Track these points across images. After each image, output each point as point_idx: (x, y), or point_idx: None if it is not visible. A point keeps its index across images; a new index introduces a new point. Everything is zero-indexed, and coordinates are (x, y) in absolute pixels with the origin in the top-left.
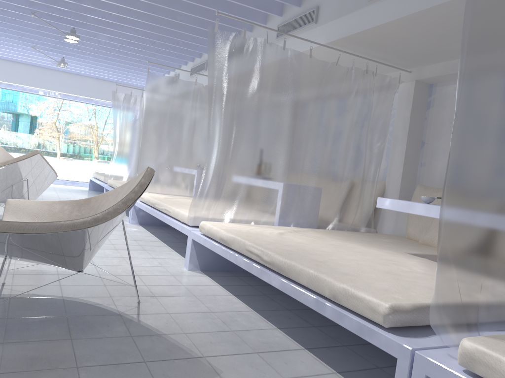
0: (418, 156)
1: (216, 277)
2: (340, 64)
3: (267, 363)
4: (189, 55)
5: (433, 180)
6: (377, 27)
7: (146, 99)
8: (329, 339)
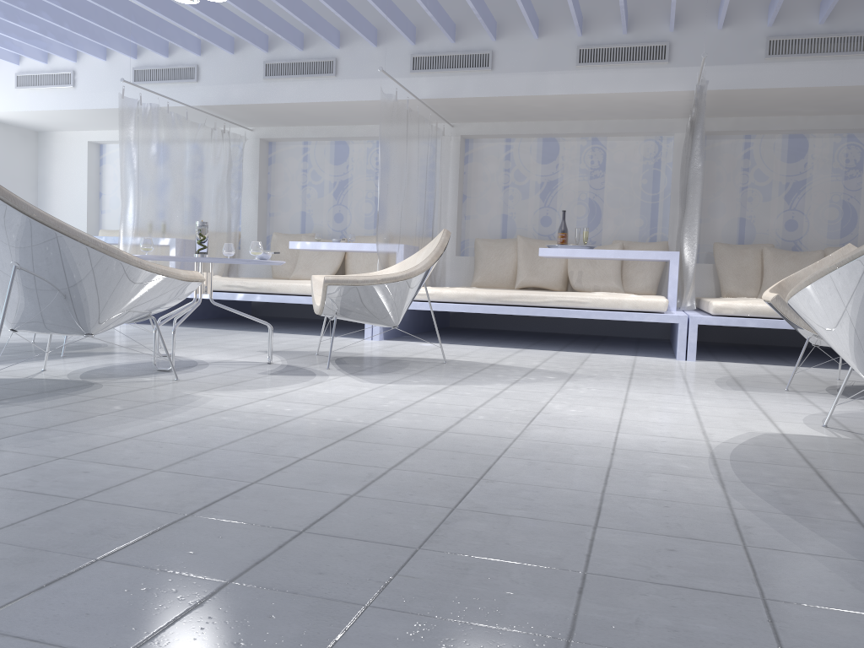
0: None
1: (725, 361)
2: (636, 106)
3: None
4: (293, 43)
5: (713, 237)
6: (776, 89)
7: (382, 132)
8: None
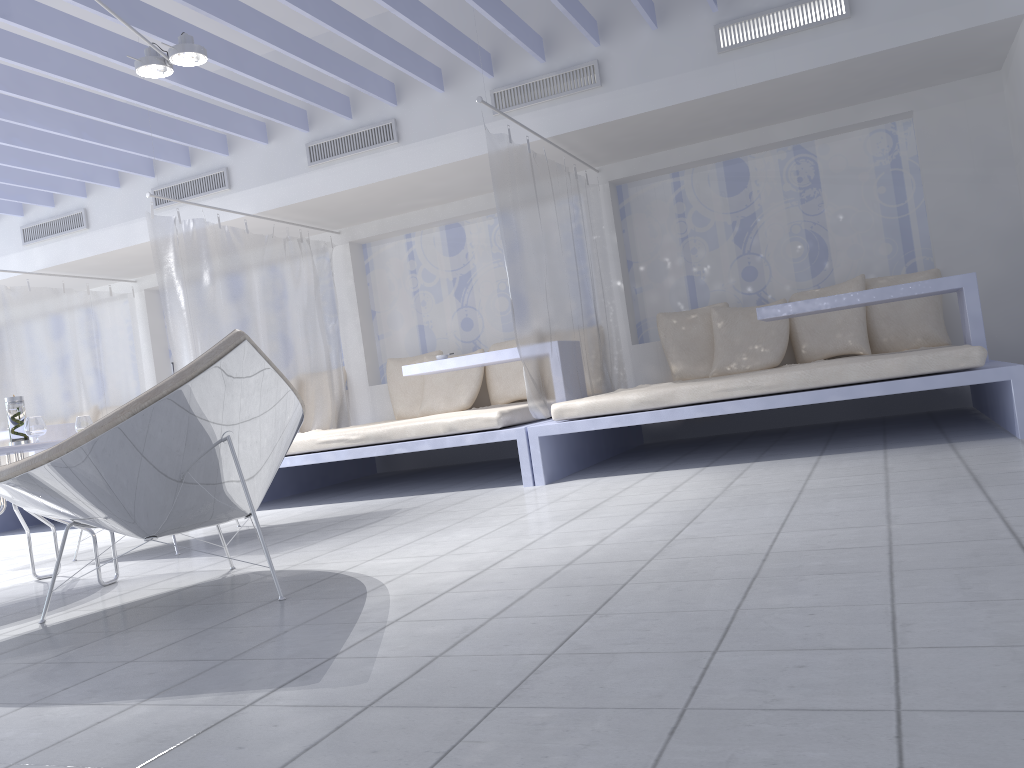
0: (372, 329)
1: None
2: (254, 233)
3: (415, 501)
4: None
5: (398, 351)
6: (329, 195)
7: None
8: (427, 490)
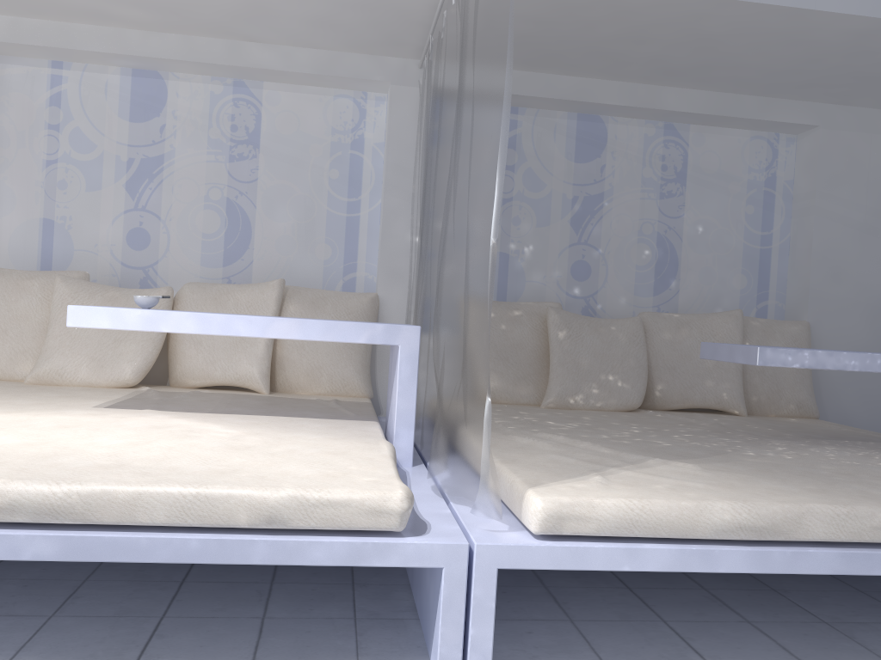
0: None
1: None
2: None
3: None
4: None
5: None
6: None
7: None
8: (123, 621)
